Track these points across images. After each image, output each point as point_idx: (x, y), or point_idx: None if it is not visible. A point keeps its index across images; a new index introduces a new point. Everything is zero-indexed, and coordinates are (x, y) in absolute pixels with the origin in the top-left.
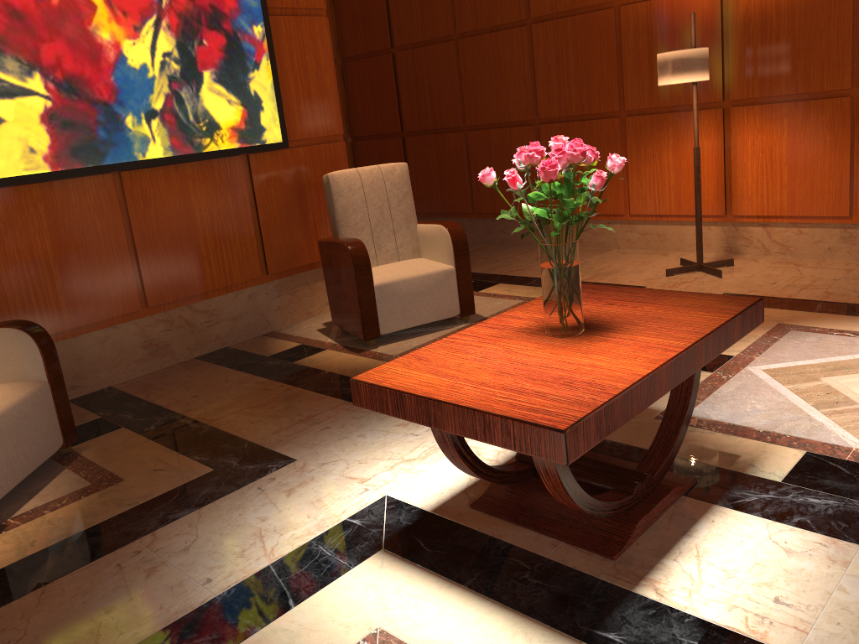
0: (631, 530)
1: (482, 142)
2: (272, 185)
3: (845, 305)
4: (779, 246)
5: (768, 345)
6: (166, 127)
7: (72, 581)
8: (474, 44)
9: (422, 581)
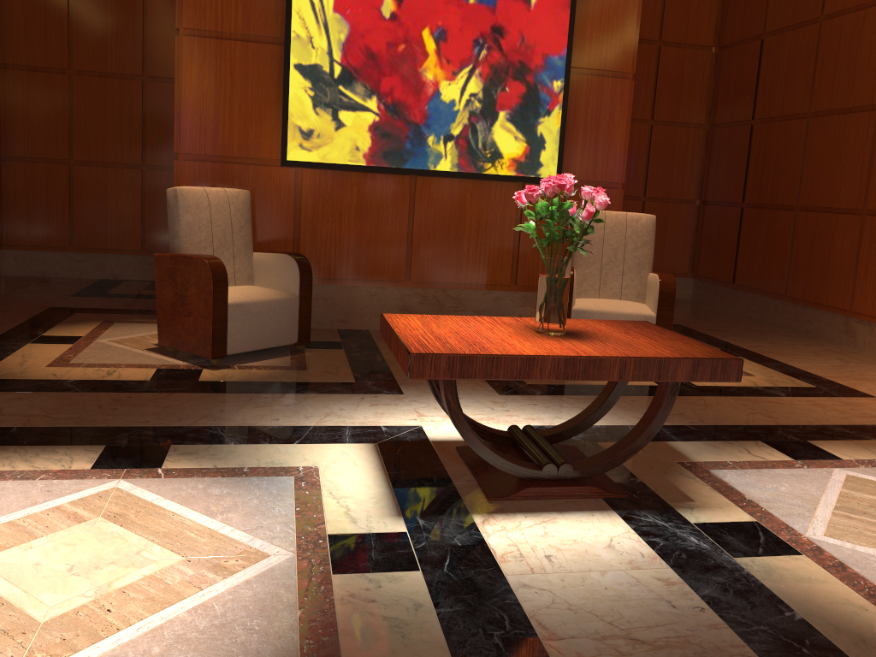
0: (519, 490)
1: (809, 225)
2: None
3: None
4: None
5: None
6: (458, 149)
7: (224, 396)
8: (823, 123)
9: (370, 462)
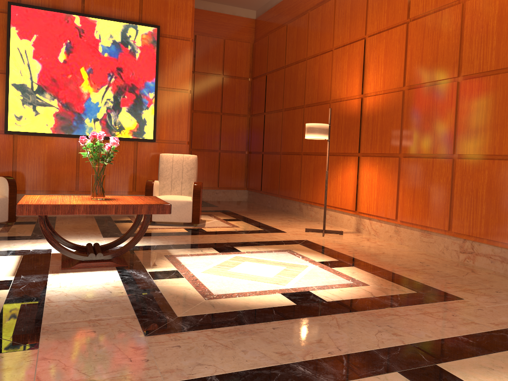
0: (76, 264)
1: (285, 160)
2: (146, 156)
3: (333, 251)
4: (374, 231)
5: (262, 252)
6: (101, 125)
7: None
8: (287, 114)
9: (14, 261)
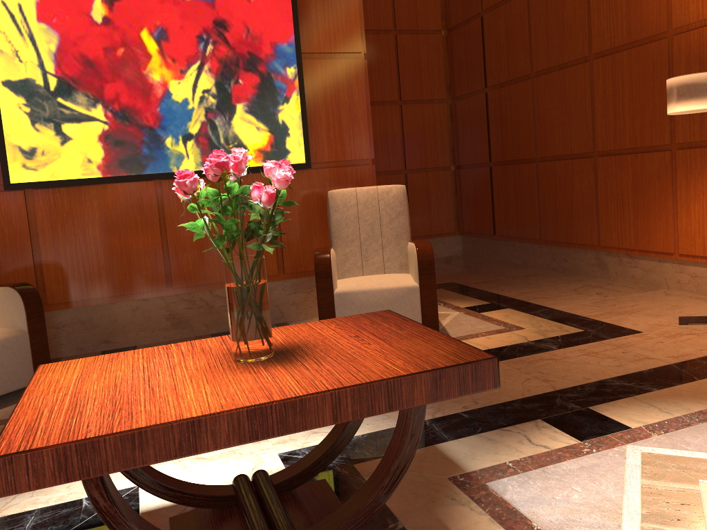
0: None
1: (549, 173)
2: (295, 199)
3: None
4: None
5: (689, 424)
6: (199, 147)
7: None
8: (545, 81)
9: None
